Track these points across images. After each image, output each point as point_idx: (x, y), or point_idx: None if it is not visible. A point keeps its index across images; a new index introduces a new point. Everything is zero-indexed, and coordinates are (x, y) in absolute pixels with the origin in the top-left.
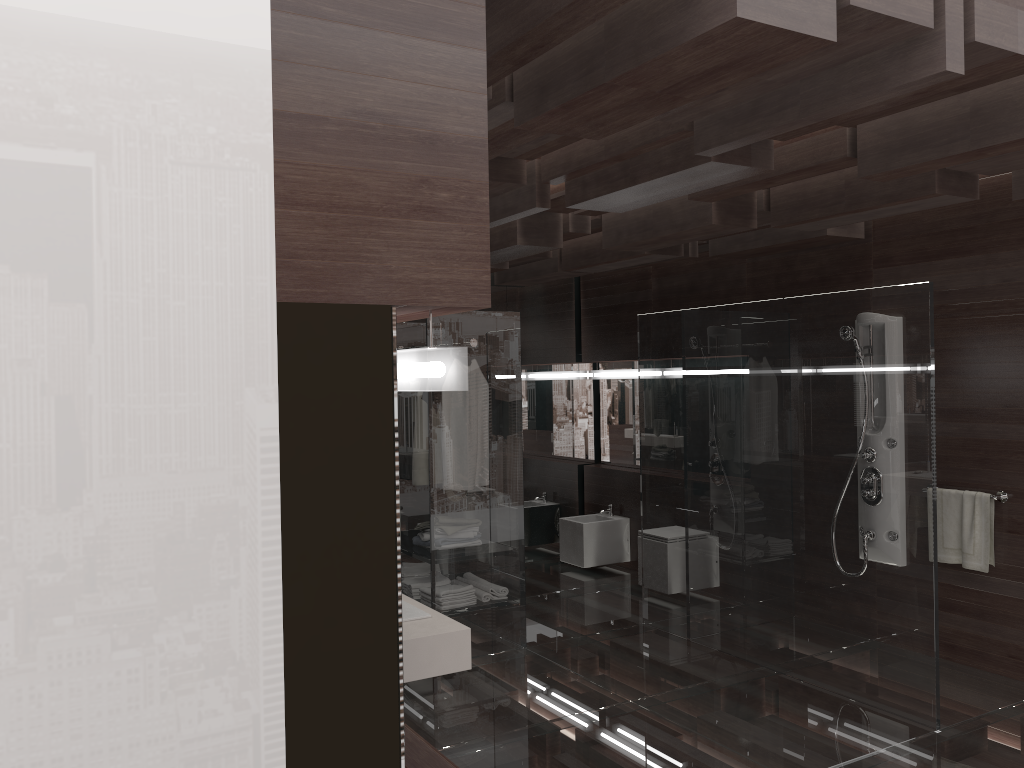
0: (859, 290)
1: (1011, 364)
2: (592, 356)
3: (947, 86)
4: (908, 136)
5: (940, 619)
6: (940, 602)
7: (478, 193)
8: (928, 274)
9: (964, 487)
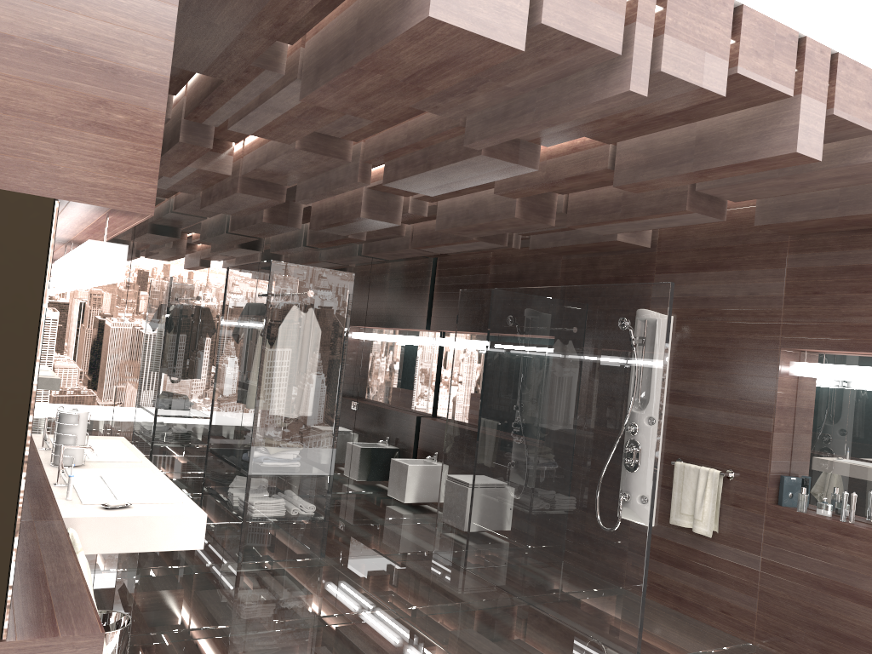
0: (620, 284)
1: (748, 364)
2: (438, 325)
3: (659, 111)
4: (651, 156)
5: (673, 574)
6: (675, 560)
7: (154, 120)
8: (695, 282)
9: (703, 464)
